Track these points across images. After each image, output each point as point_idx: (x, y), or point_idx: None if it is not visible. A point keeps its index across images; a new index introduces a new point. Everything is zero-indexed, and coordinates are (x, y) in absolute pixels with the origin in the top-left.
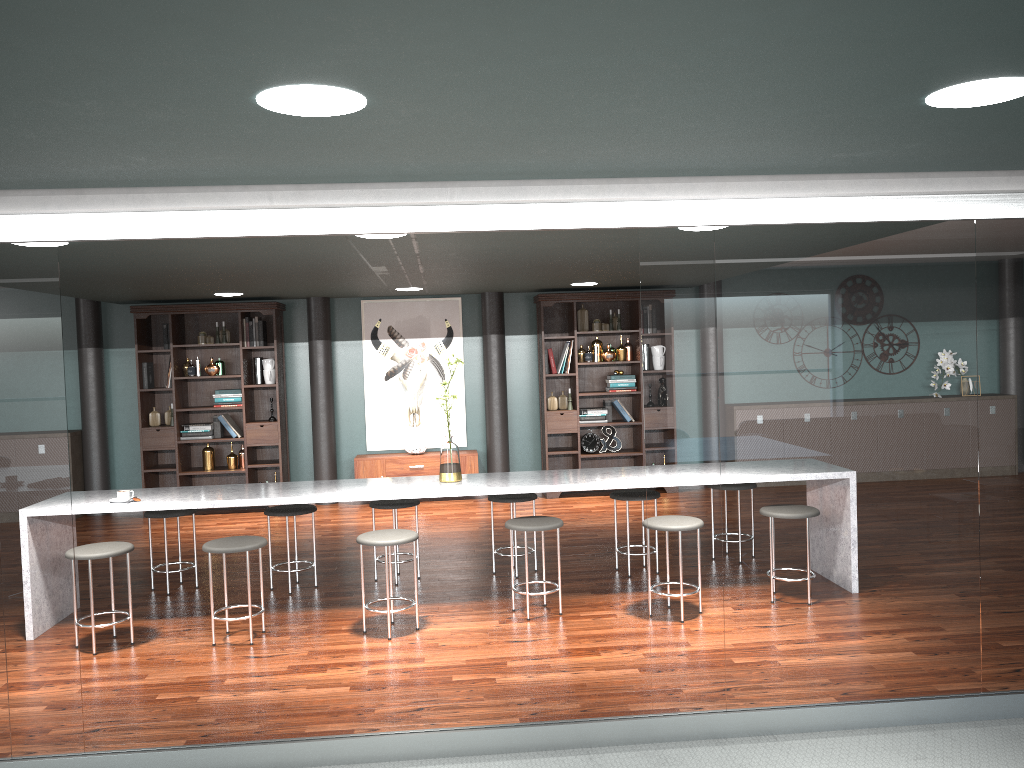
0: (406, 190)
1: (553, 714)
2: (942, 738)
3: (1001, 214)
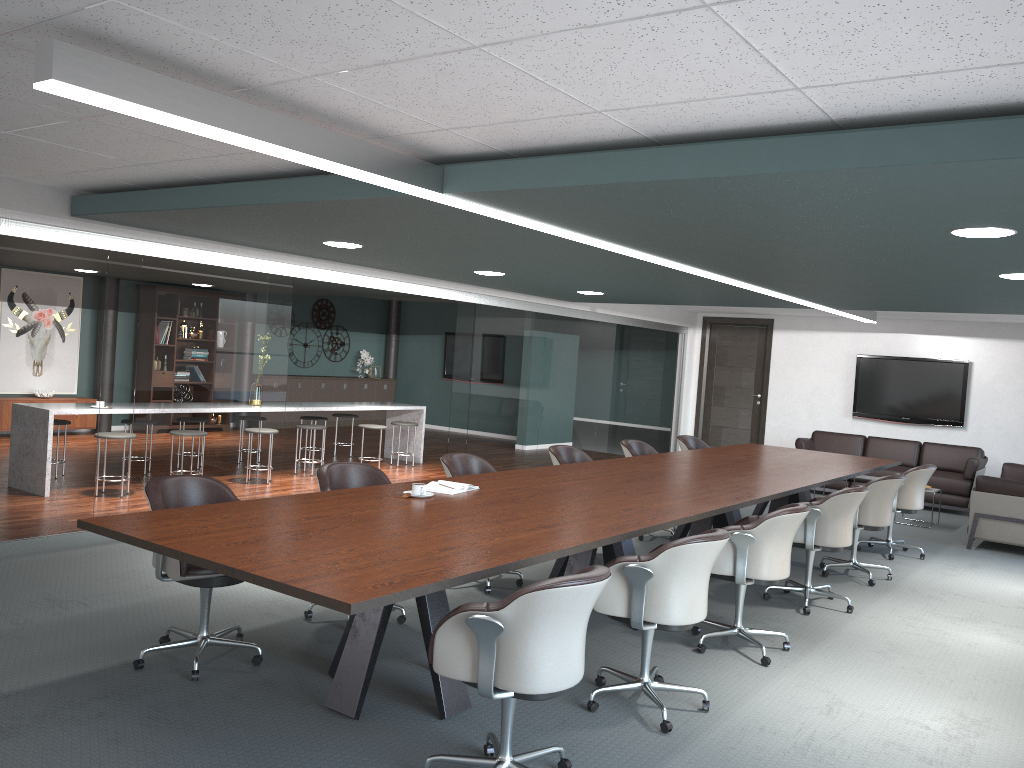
0: (409, 277)
1: None
2: None
3: (538, 311)
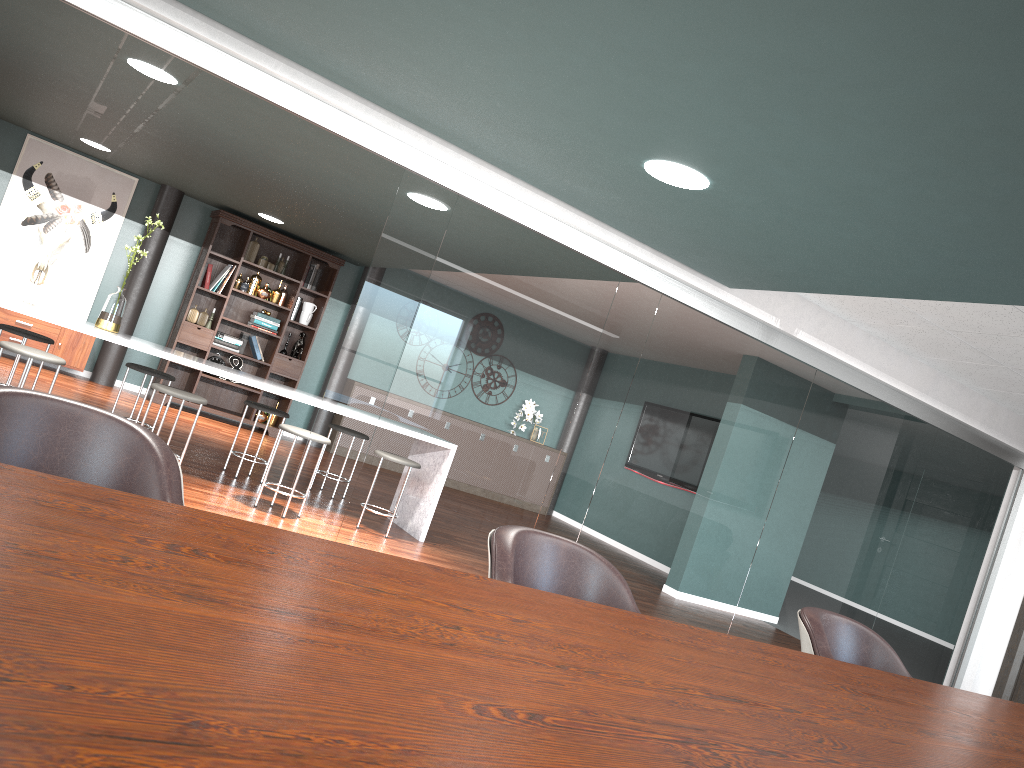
0: (239, 42)
1: None
2: None
3: (638, 278)
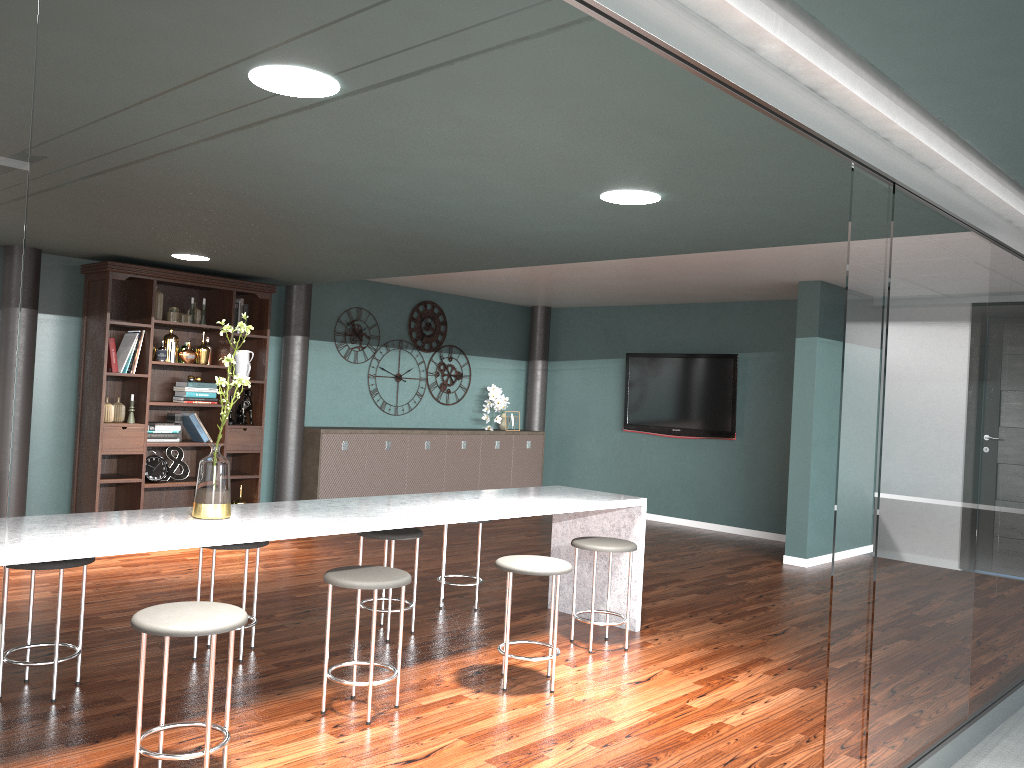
0: None
1: None
2: None
3: (1004, 239)
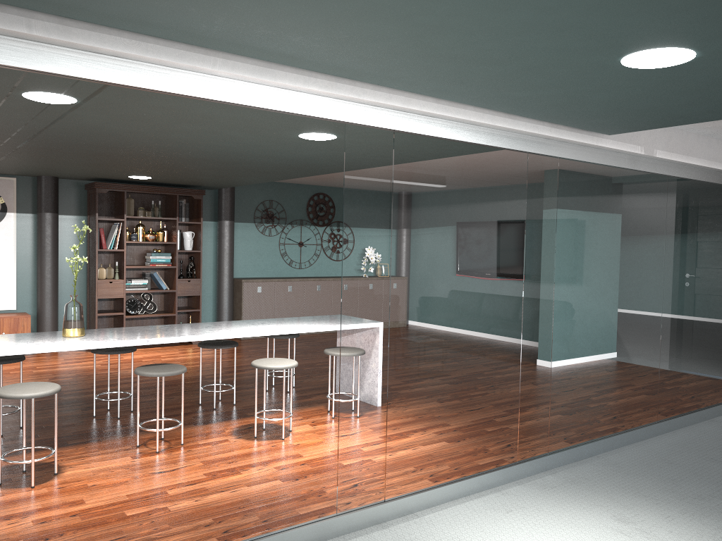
0: (173, 50)
1: (242, 529)
2: (509, 495)
3: (541, 151)
